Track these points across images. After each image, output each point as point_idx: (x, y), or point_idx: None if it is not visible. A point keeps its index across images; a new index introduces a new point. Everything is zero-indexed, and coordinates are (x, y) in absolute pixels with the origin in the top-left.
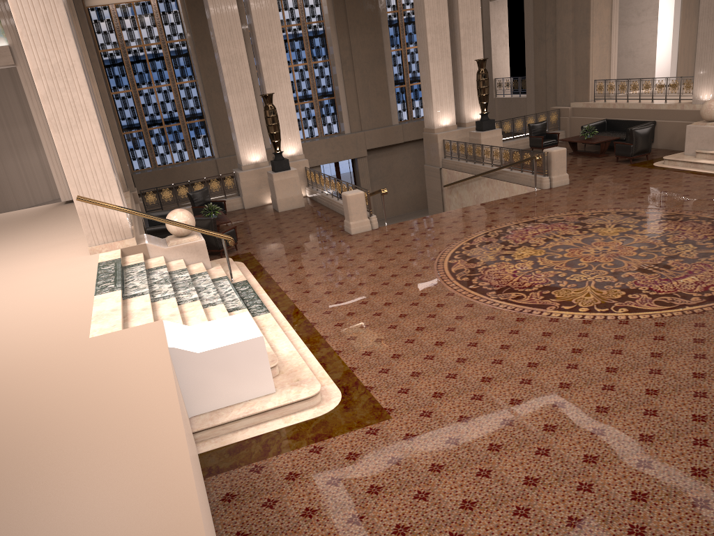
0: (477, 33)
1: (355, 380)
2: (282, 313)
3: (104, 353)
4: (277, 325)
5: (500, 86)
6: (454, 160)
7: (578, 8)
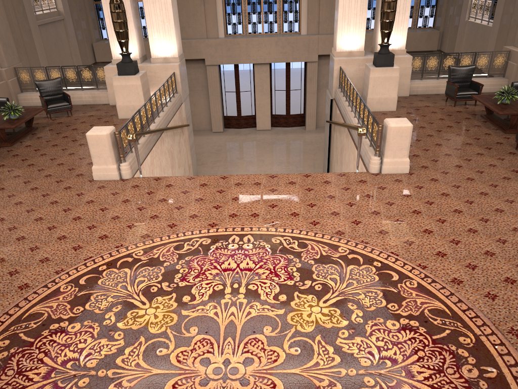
0: None
1: None
2: None
3: None
4: None
5: (474, 8)
6: (340, 95)
7: None
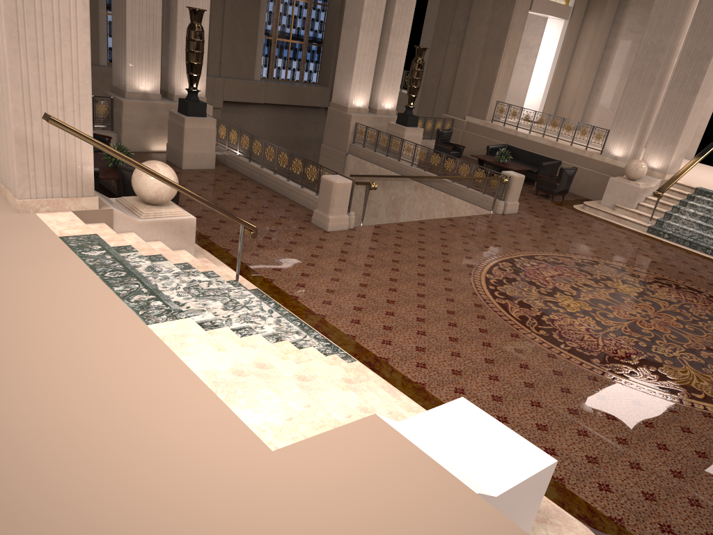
0: (409, 15)
1: (584, 503)
2: (354, 357)
3: (365, 505)
4: (393, 388)
5: None
6: (369, 150)
7: (495, 22)
